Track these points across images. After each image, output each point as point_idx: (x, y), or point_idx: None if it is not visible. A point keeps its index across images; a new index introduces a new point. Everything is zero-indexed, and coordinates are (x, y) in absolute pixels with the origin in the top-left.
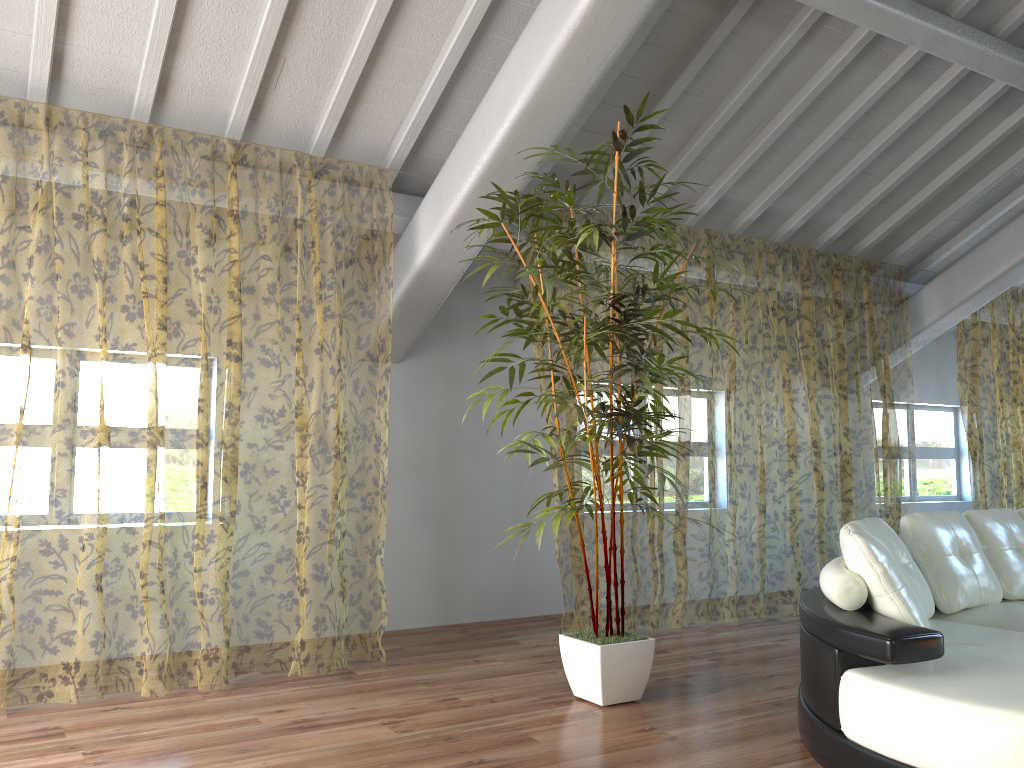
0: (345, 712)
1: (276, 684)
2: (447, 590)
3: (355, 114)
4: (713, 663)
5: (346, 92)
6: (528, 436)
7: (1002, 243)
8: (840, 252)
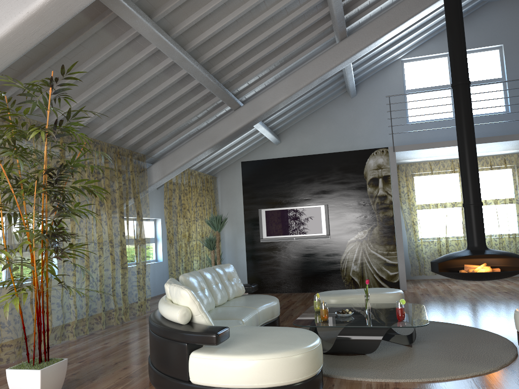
0: None
1: None
2: None
3: None
4: (81, 364)
5: None
6: None
7: (187, 149)
8: (118, 145)
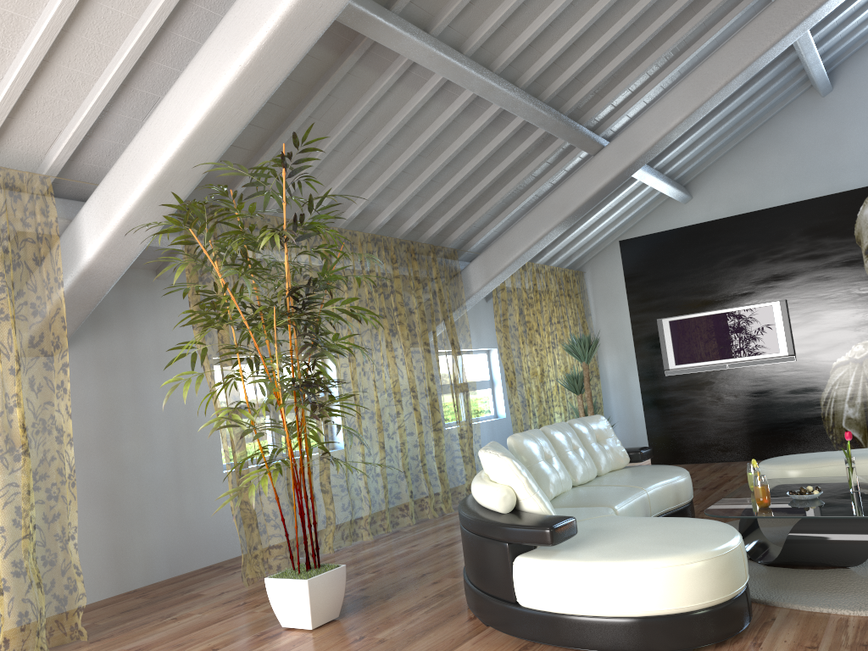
0: None
1: None
2: (120, 561)
3: (13, 124)
4: (375, 575)
5: (8, 103)
6: (225, 412)
7: (521, 231)
8: (413, 239)
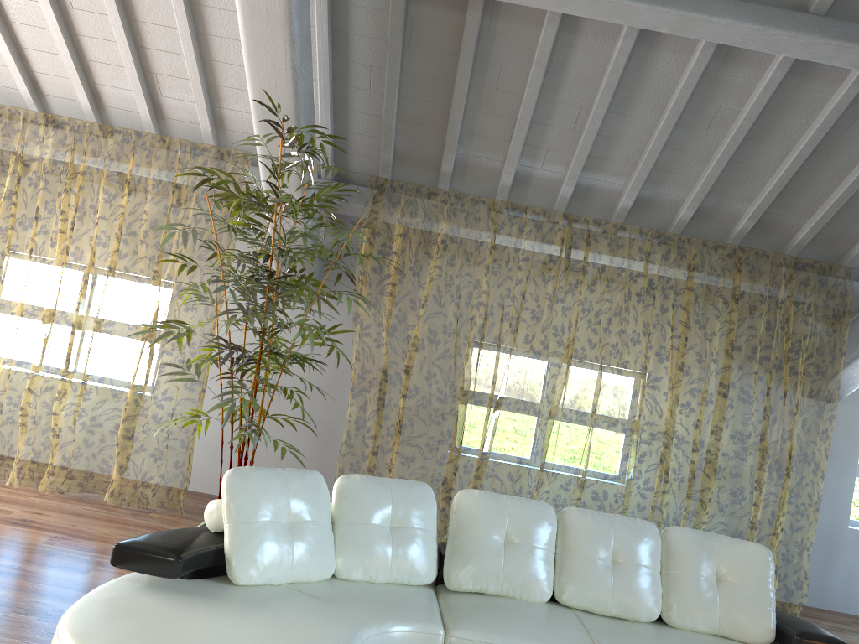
0: (62, 525)
1: (90, 503)
2: None
3: (224, 112)
4: None
5: (200, 96)
6: None
7: None
8: (774, 247)
